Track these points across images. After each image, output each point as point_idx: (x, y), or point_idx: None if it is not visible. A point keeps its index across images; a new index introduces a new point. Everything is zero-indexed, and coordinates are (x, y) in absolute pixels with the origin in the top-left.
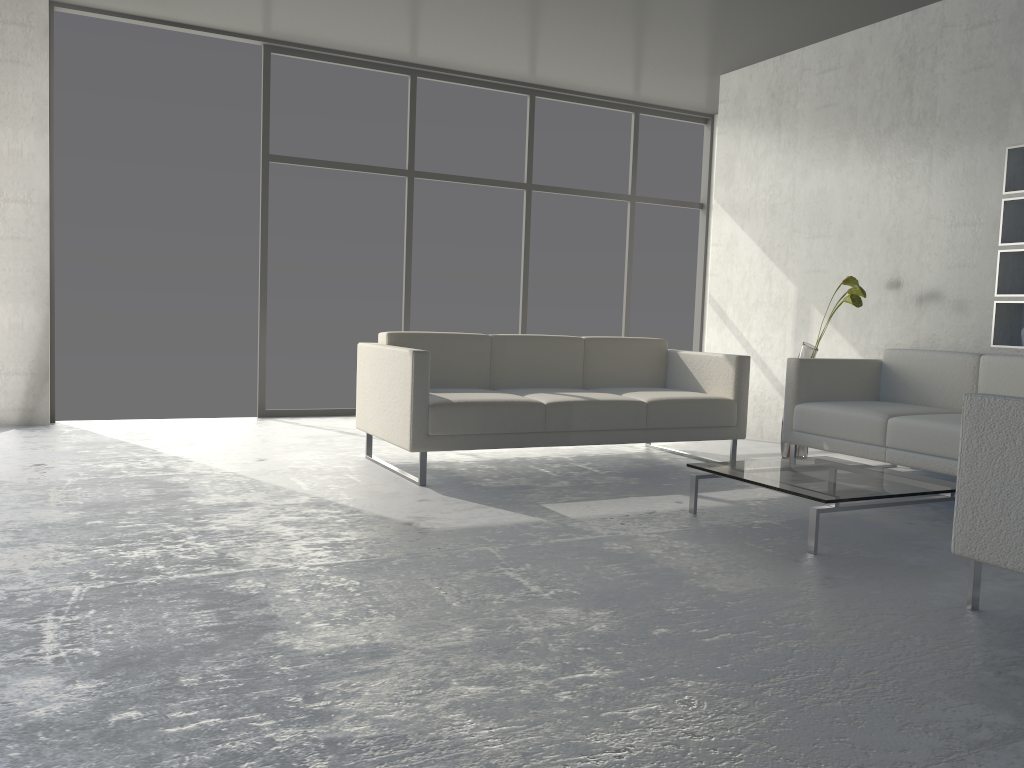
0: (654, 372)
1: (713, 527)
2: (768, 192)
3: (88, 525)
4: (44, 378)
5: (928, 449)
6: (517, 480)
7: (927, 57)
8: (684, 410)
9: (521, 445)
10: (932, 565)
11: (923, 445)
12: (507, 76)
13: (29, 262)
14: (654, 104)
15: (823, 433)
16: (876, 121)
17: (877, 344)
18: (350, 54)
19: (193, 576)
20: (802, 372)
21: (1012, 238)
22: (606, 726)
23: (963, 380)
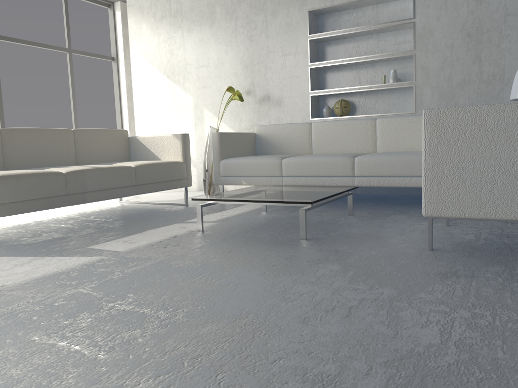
0: (122, 152)
1: (226, 237)
2: (167, 42)
3: None
4: None
5: (309, 173)
6: (50, 235)
7: None
8: (157, 170)
9: (50, 207)
10: (368, 232)
11: (306, 171)
12: None
13: None
14: None
15: (242, 175)
16: None
17: (246, 126)
18: None
19: None
20: (222, 140)
21: (313, 61)
22: None
23: (304, 137)
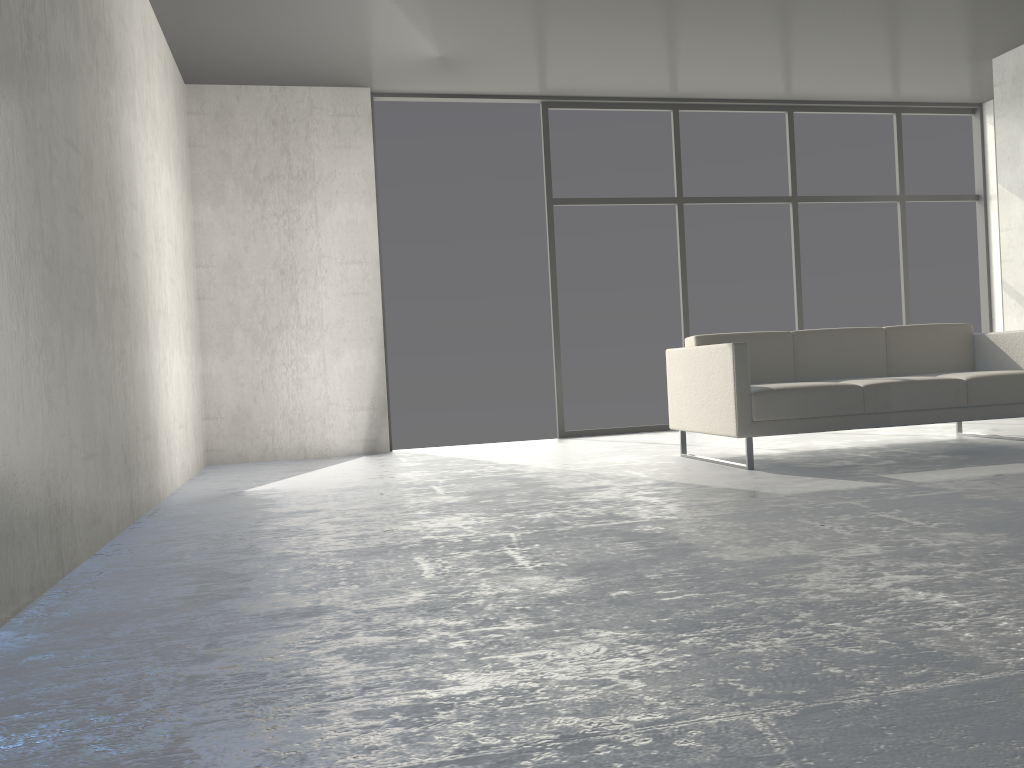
0: (961, 357)
1: None
2: None
3: (482, 503)
4: (383, 412)
5: None
6: (840, 462)
7: None
8: (1006, 386)
9: (842, 427)
10: None
11: None
12: (765, 96)
13: (366, 313)
14: (916, 102)
15: None
16: None
17: None
18: (617, 98)
19: (598, 525)
20: None
21: None
22: None
23: None
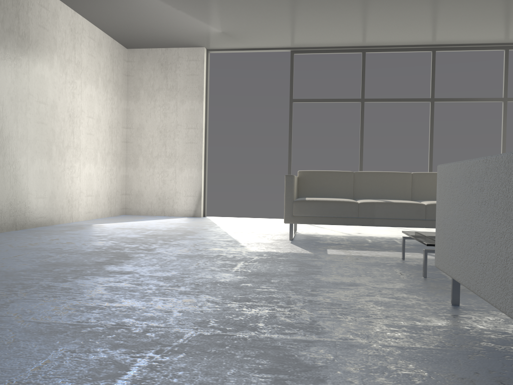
0: None
1: (396, 263)
2: None
3: (136, 238)
4: (199, 198)
5: None
6: (343, 242)
7: None
8: None
9: (344, 224)
10: None
11: None
12: (415, 43)
13: (195, 152)
14: None
15: None
16: None
17: None
18: (330, 47)
19: (129, 251)
20: None
21: None
22: (138, 299)
23: None
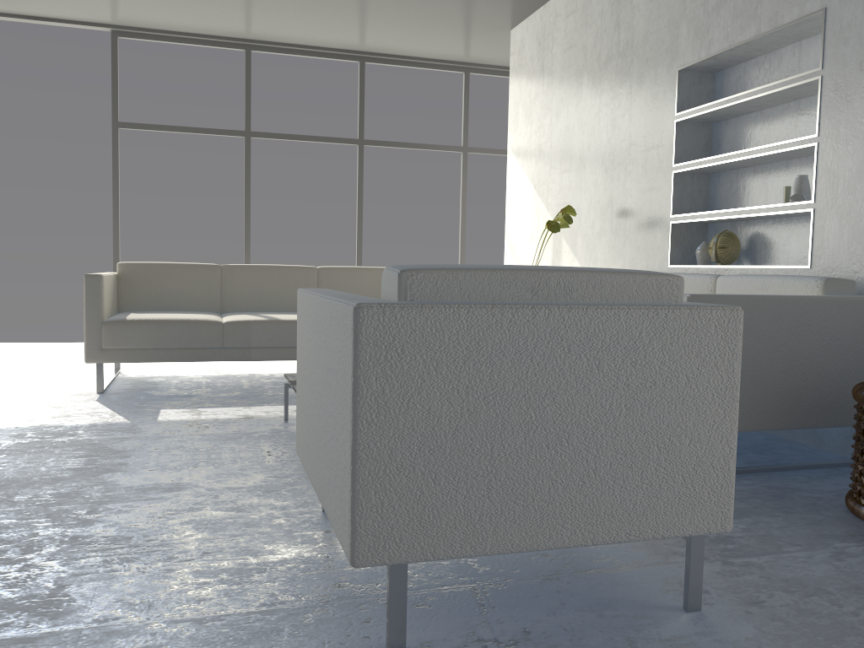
0: None
1: (270, 431)
2: (537, 133)
3: None
4: None
5: None
6: (198, 390)
7: None
8: None
9: (199, 359)
10: None
11: None
12: (332, 45)
13: None
14: (482, 64)
15: None
16: (598, 57)
17: None
18: (187, 34)
19: None
20: None
21: (689, 159)
22: None
23: None
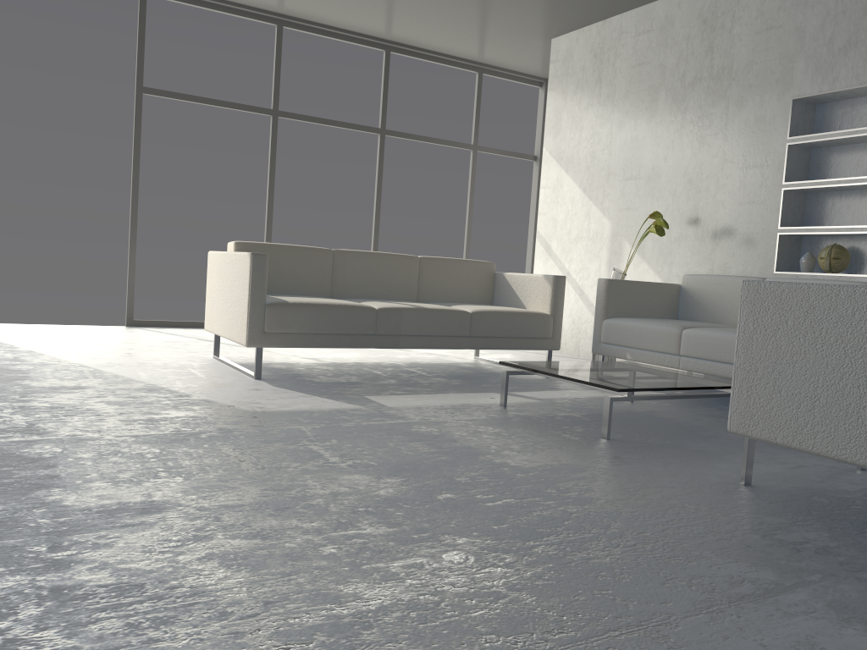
0: (482, 291)
1: (519, 417)
2: (589, 140)
3: None
4: None
5: (716, 356)
6: (349, 378)
7: (726, 20)
8: (505, 321)
9: (353, 346)
10: (713, 450)
11: (712, 353)
12: (365, 31)
13: None
14: (496, 66)
15: (627, 344)
16: (682, 77)
17: (678, 272)
18: (221, 1)
19: None
20: (610, 291)
21: (794, 178)
22: (364, 577)
23: None
